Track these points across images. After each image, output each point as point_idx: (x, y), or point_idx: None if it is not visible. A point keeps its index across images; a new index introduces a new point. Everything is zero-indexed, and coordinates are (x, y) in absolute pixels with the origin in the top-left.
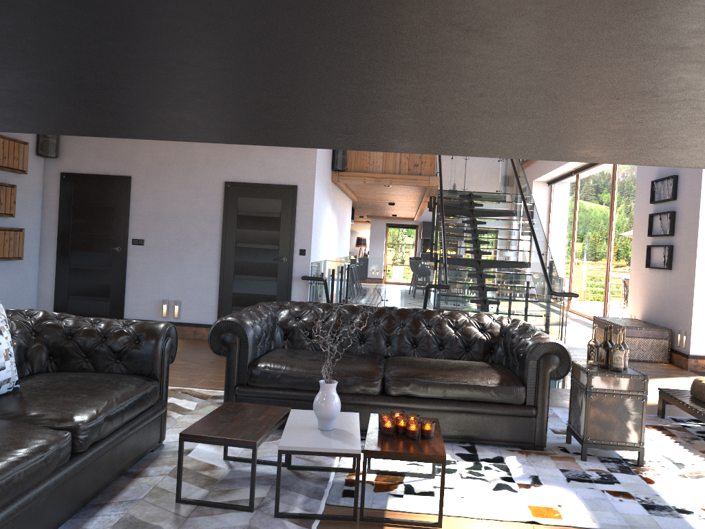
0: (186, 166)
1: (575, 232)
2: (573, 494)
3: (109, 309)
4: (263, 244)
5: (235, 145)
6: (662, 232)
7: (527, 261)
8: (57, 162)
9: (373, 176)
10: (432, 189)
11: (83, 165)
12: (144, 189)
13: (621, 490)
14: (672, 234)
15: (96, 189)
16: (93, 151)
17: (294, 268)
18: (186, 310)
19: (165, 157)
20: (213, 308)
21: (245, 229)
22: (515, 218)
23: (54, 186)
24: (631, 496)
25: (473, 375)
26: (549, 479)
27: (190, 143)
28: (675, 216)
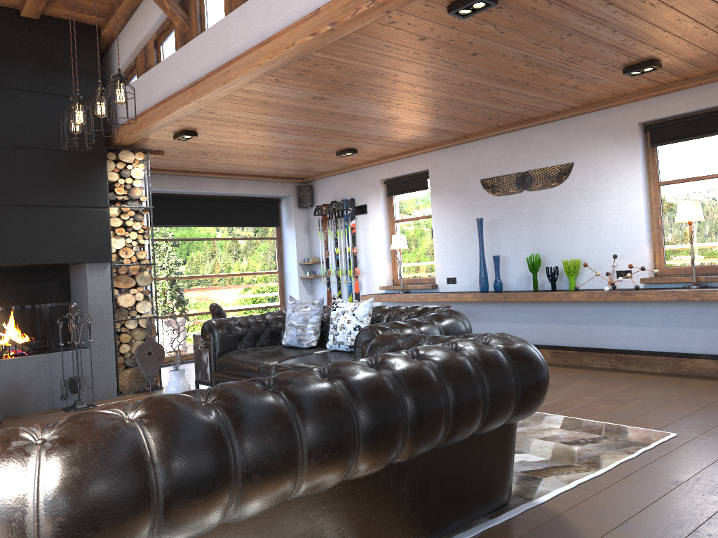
0: None
1: None
2: None
3: None
4: None
5: None
6: None
7: None
8: None
9: None
10: None
11: None
12: None
13: None
14: None
15: None
16: None
17: None
18: None
19: None
20: None
21: None
22: None
23: None
24: None
25: None
26: None
27: None
28: None
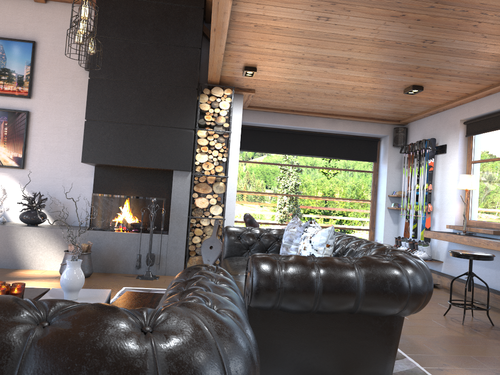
0: None
1: None
2: None
3: None
4: None
5: None
6: None
7: None
8: None
9: None
10: None
11: None
12: None
13: None
14: None
15: None
16: None
17: None
18: None
19: None
20: None
21: None
22: None
23: None
24: None
25: None
26: None
27: None
28: None
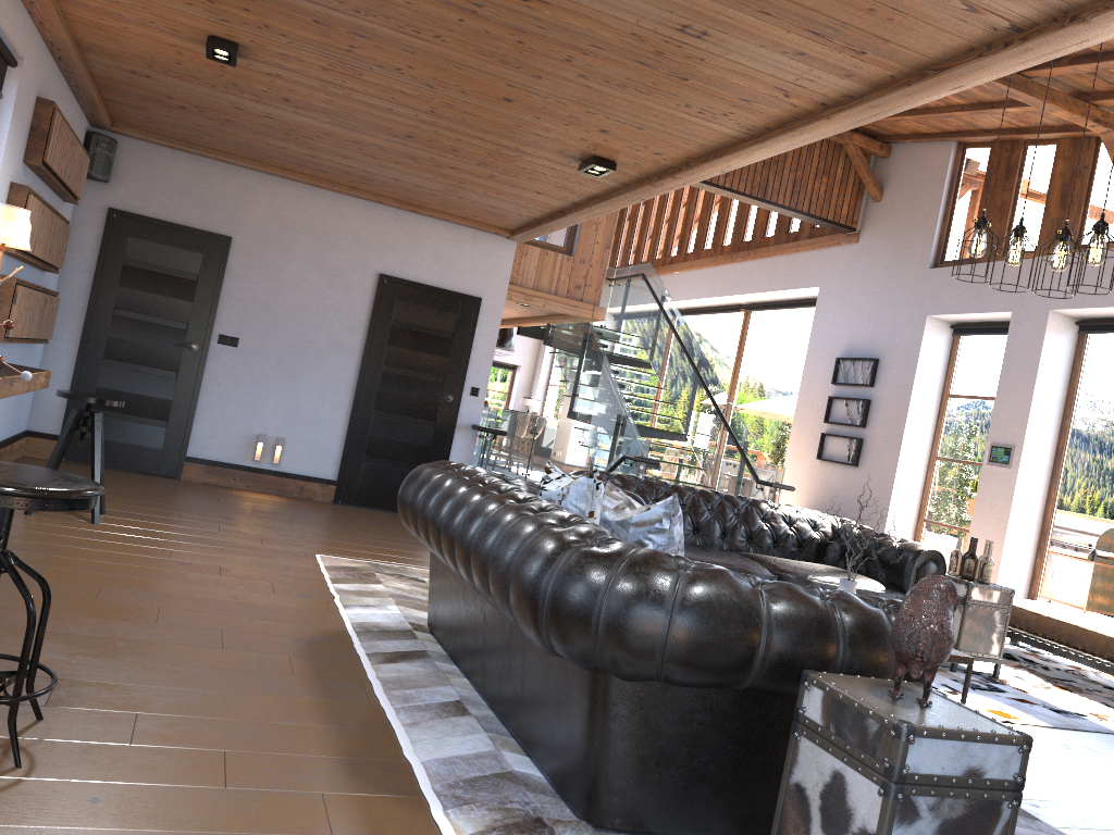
0: (324, 239)
1: (662, 392)
2: (995, 700)
3: (163, 439)
4: (422, 372)
5: (403, 224)
6: (849, 421)
7: (686, 433)
8: (104, 190)
9: (523, 292)
10: (581, 321)
11: (151, 204)
12: (251, 262)
13: (1018, 698)
14: (864, 426)
15: (170, 247)
16: (173, 186)
17: (460, 413)
18: (291, 455)
19: (292, 219)
20: (334, 455)
21: (399, 348)
22: (547, 353)
23: (93, 227)
24: (1032, 703)
25: (857, 580)
26: (957, 687)
27: (334, 207)
28: (870, 406)
